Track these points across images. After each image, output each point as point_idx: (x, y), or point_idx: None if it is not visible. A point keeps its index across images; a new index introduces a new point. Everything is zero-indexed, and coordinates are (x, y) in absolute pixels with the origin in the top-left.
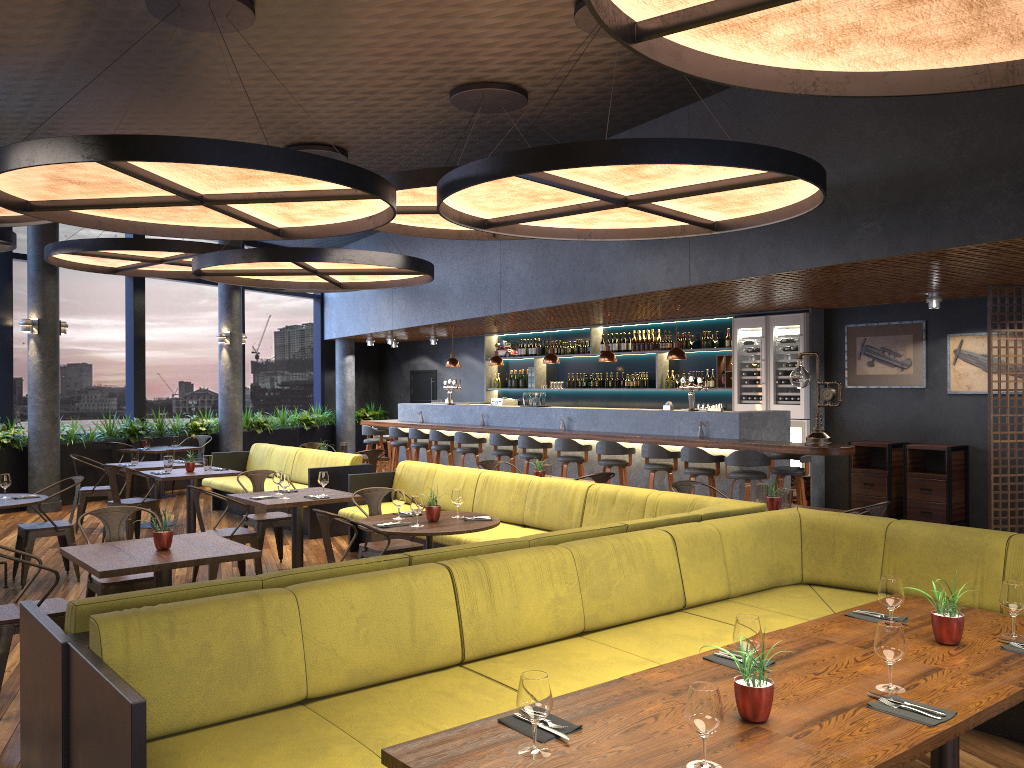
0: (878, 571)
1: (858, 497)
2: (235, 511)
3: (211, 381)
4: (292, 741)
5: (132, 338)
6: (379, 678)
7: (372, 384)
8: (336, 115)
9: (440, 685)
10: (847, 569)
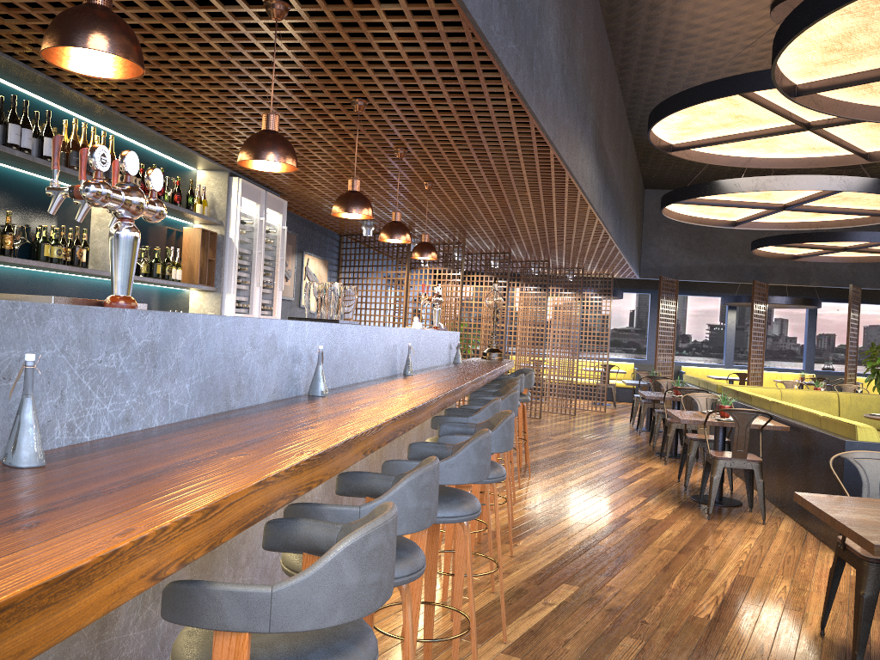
0: None
1: None
2: None
3: None
4: None
5: None
6: None
7: None
8: None
9: None
10: None
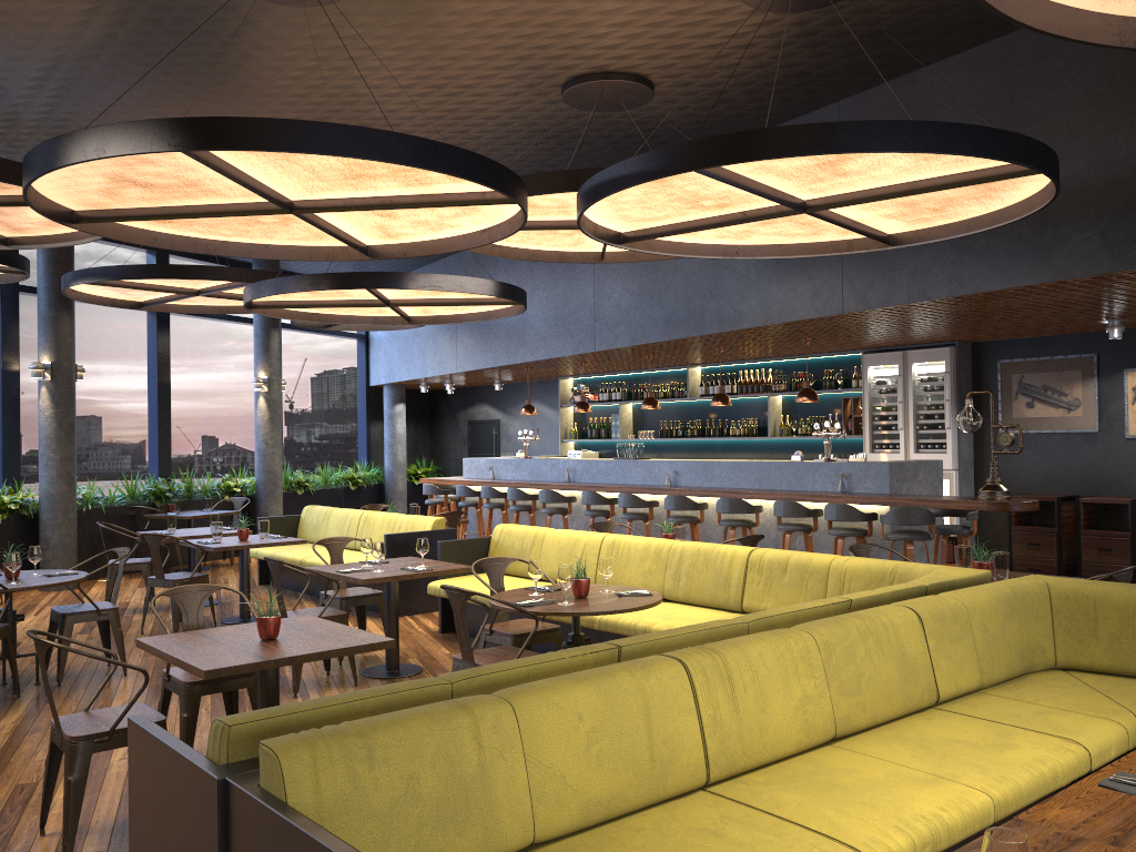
0: None
1: (1021, 559)
2: (287, 586)
3: (239, 435)
4: None
5: (156, 385)
6: (616, 811)
7: (422, 437)
8: (421, 115)
9: (695, 819)
10: (1116, 650)
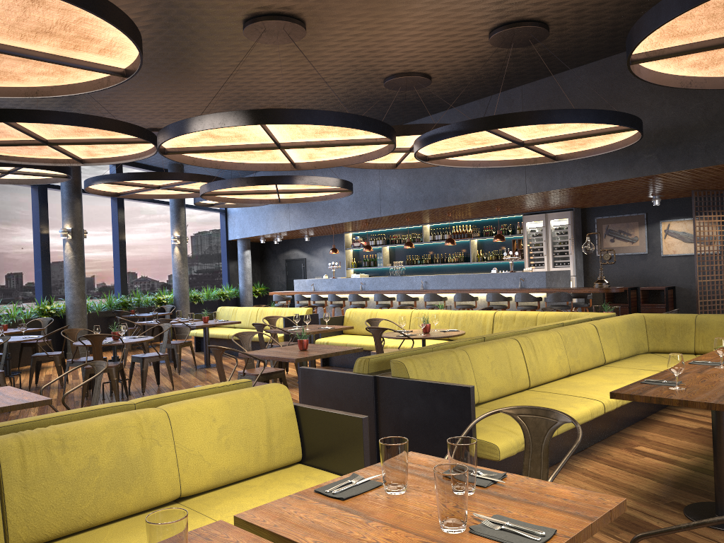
0: (693, 342)
1: None
2: None
3: (149, 271)
4: (498, 416)
5: (118, 241)
6: (502, 394)
7: (256, 270)
8: (305, 92)
9: (531, 396)
10: (674, 342)
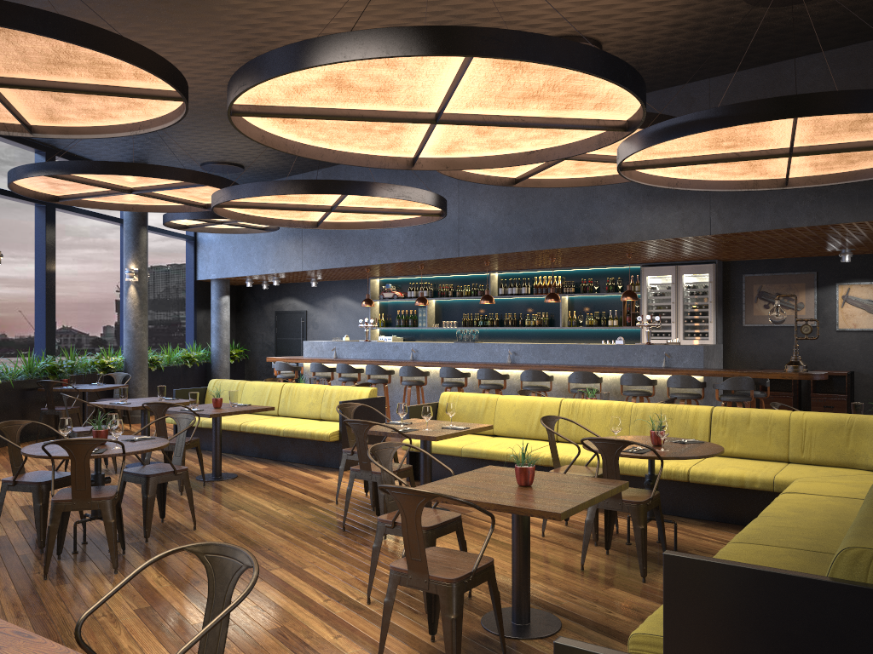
0: None
1: None
2: (207, 448)
3: (75, 319)
4: None
5: (44, 272)
6: None
7: (231, 324)
8: None
9: None
10: None
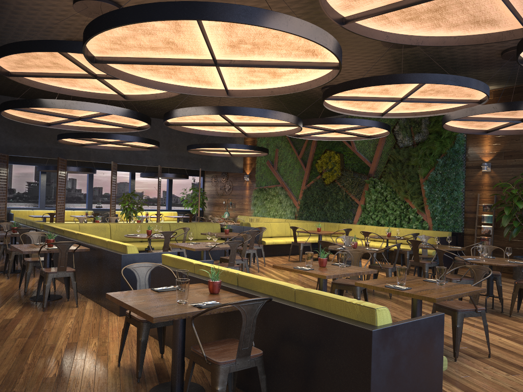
0: None
1: None
2: None
3: None
4: None
5: None
6: None
7: None
8: None
9: None
10: None
